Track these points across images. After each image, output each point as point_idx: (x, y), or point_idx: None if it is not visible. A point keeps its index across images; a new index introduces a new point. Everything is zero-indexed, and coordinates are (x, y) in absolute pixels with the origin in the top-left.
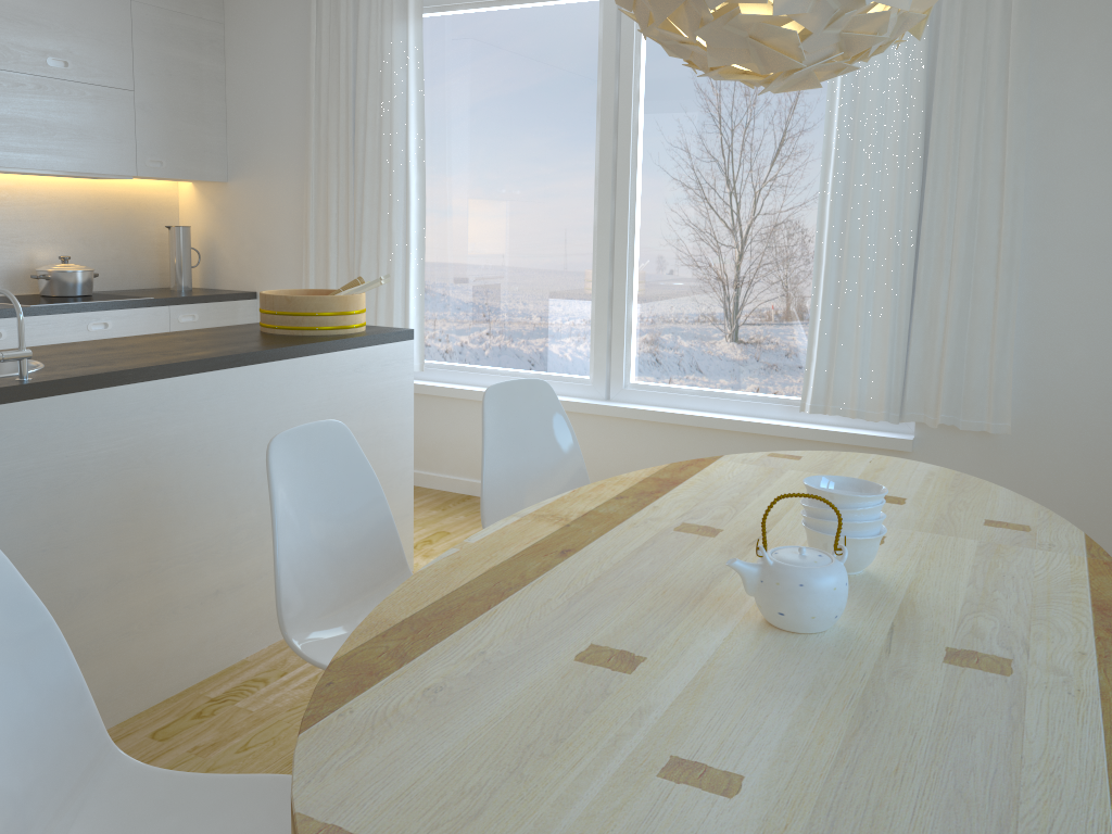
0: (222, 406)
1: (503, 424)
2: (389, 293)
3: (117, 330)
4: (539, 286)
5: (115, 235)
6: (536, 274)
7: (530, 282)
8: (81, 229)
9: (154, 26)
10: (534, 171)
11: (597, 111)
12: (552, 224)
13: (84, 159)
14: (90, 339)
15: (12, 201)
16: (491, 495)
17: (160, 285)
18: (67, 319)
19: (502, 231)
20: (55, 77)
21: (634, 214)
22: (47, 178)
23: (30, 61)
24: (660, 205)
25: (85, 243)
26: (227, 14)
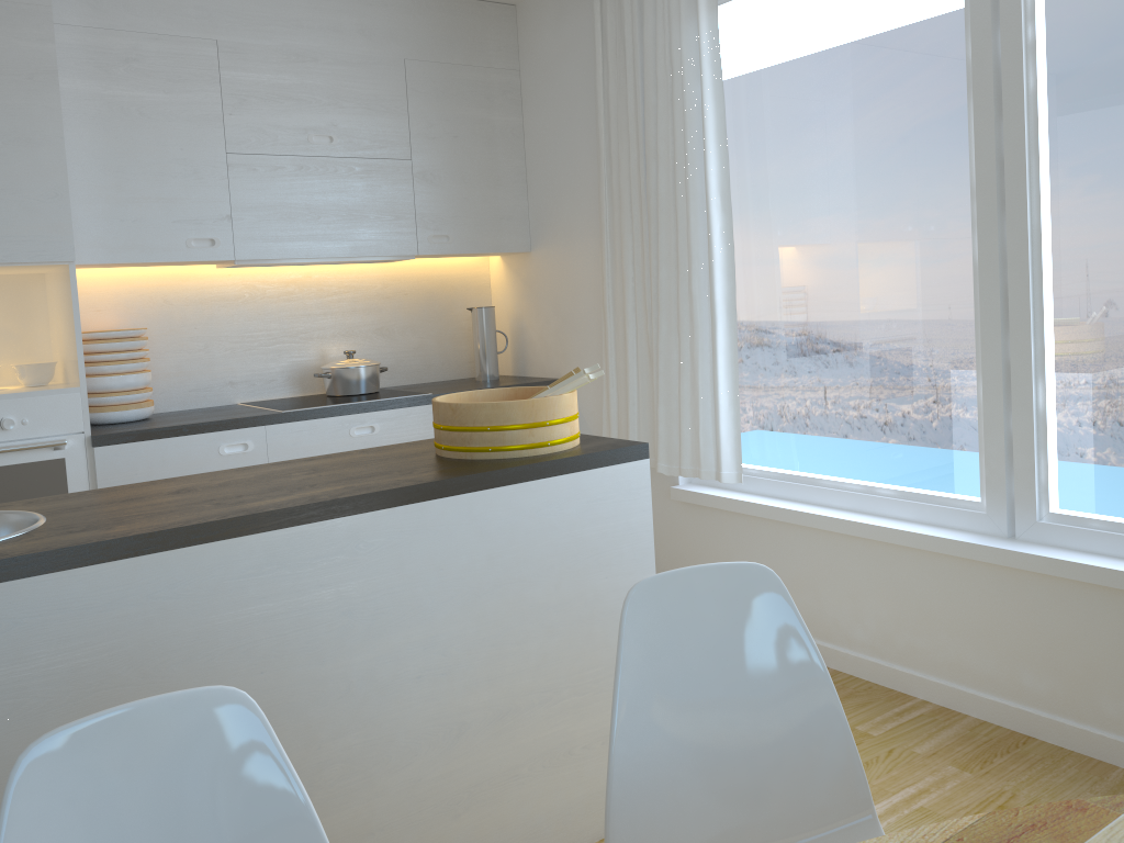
0: (283, 583)
1: (667, 653)
2: (693, 378)
3: (386, 434)
4: (895, 359)
5: (416, 322)
6: (891, 342)
7: (883, 355)
8: (378, 319)
9: (433, 84)
10: (879, 191)
11: (968, 86)
12: (909, 266)
13: (354, 241)
14: (353, 445)
15: (299, 294)
16: (629, 801)
17: (470, 374)
18: (325, 425)
19: (839, 283)
20: (318, 155)
21: (1039, 239)
22: (337, 267)
23: (289, 141)
24: (1085, 220)
25: (382, 334)
26: (522, 58)
